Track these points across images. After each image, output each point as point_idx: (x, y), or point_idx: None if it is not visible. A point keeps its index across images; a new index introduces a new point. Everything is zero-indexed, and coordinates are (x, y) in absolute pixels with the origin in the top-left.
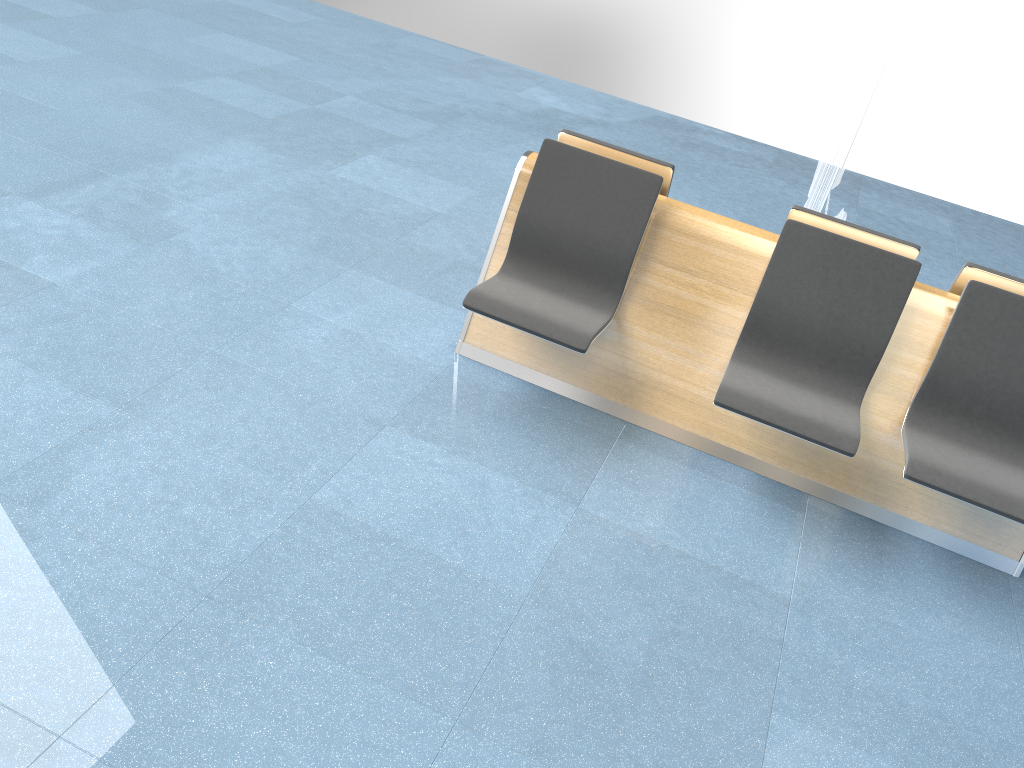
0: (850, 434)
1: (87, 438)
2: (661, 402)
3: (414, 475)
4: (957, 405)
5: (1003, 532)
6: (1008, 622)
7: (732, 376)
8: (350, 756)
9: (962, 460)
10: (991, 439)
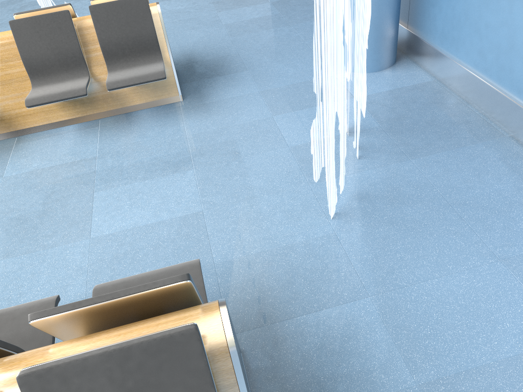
0: (82, 88)
1: None
2: (23, 121)
3: None
4: (119, 54)
5: (168, 88)
6: (179, 117)
7: (31, 94)
8: None
9: (129, 72)
10: (139, 59)
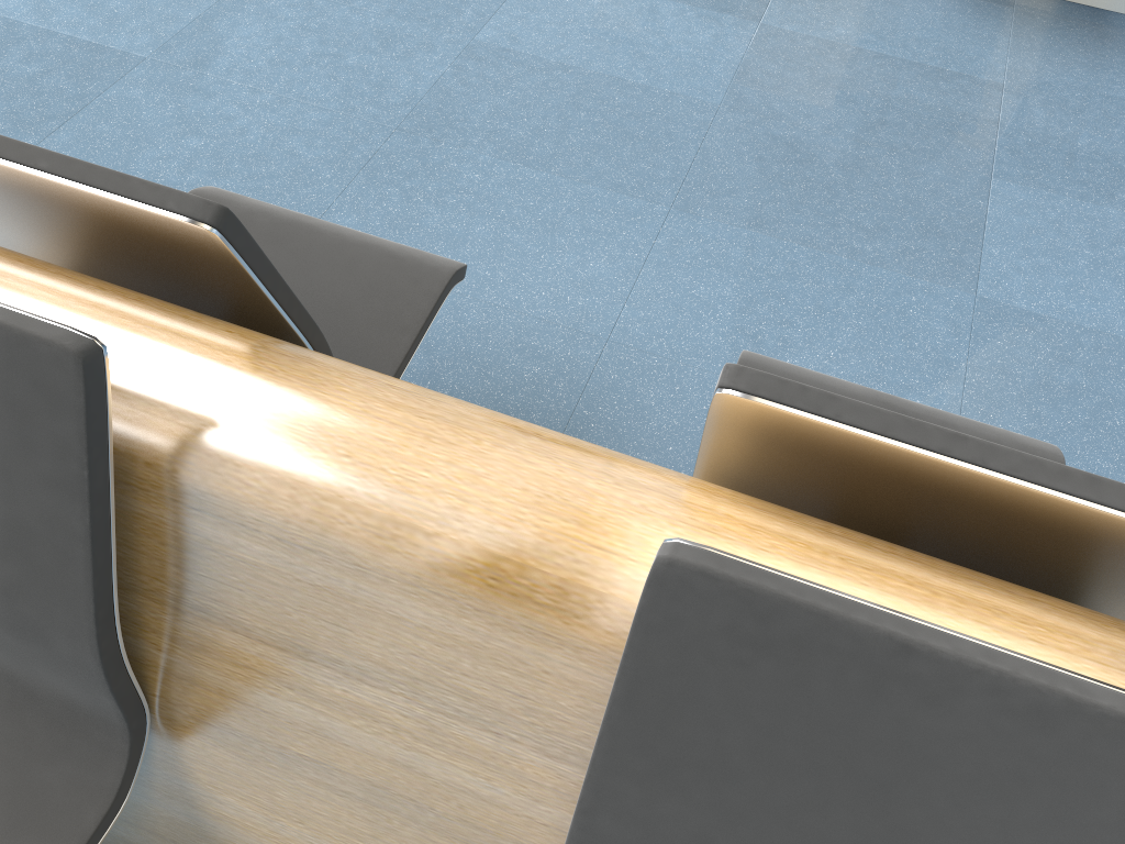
0: None
1: (226, 7)
2: None
3: (576, 10)
4: None
5: None
6: None
7: None
8: (575, 240)
9: None
10: None
